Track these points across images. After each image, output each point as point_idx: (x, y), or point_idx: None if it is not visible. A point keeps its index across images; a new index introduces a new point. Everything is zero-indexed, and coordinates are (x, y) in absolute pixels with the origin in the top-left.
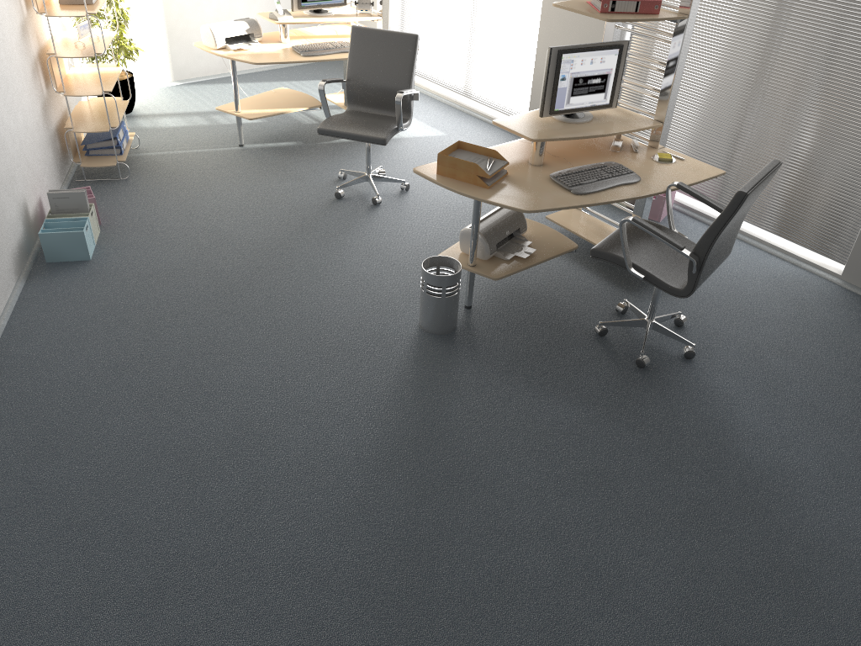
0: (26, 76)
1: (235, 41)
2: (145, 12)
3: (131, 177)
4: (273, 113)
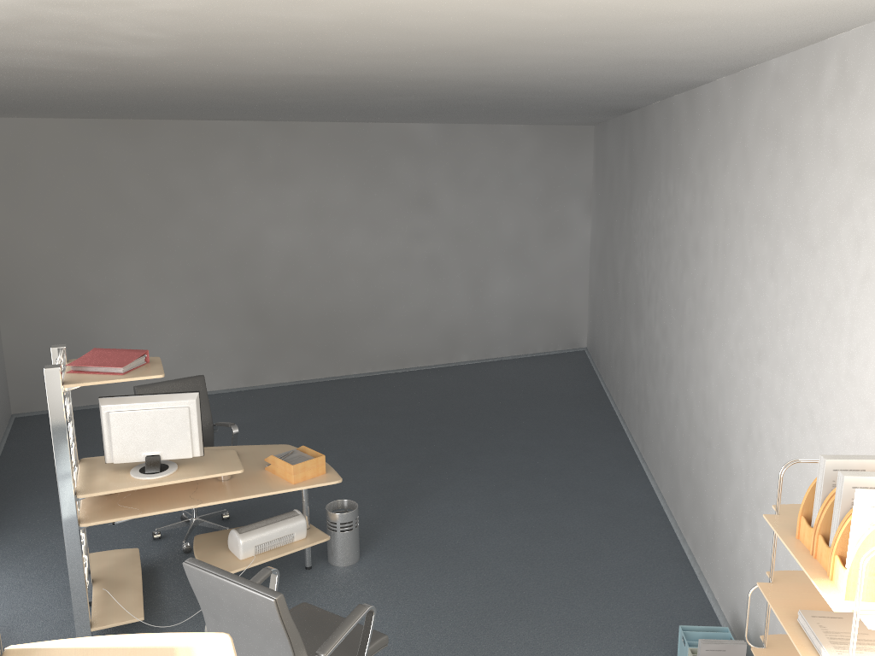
0: None
1: None
2: None
3: None
4: None
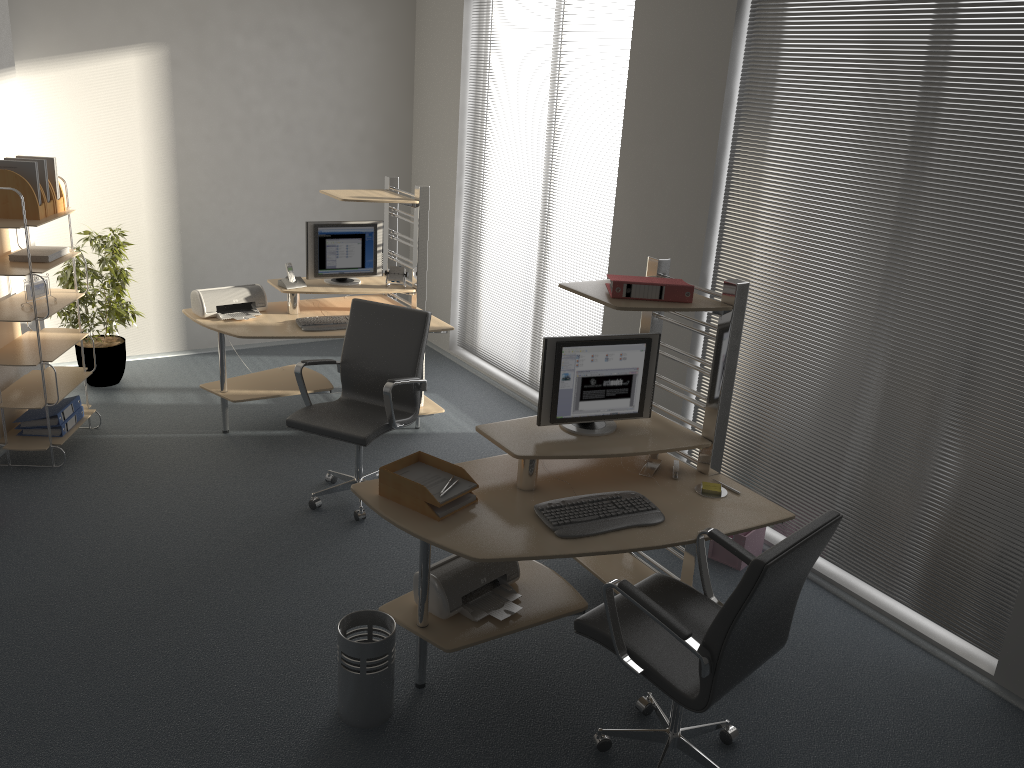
0: None
1: (230, 310)
2: (159, 272)
3: (67, 465)
4: (266, 395)
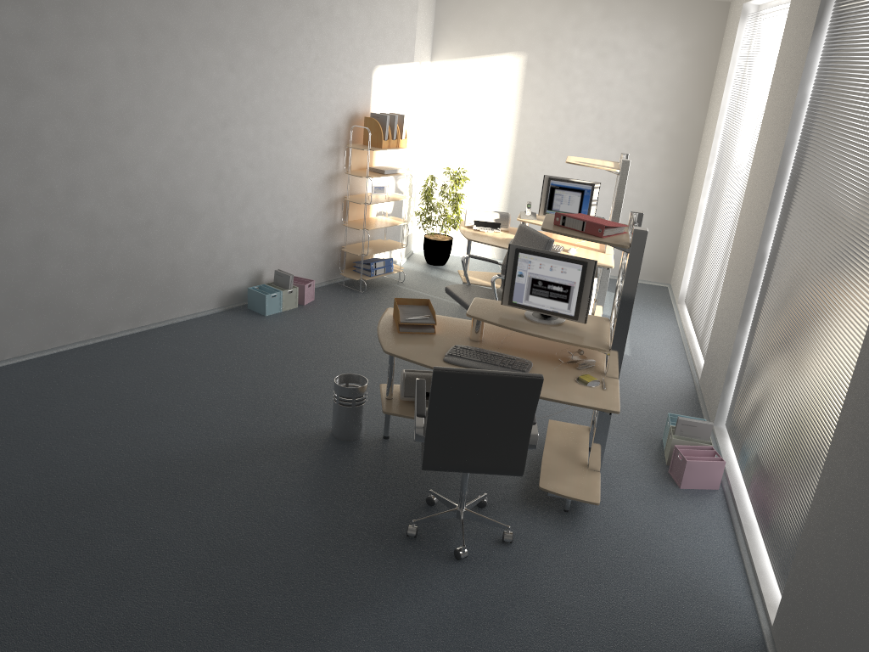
0: (316, 204)
1: (485, 225)
2: (493, 203)
3: (366, 293)
4: (485, 284)
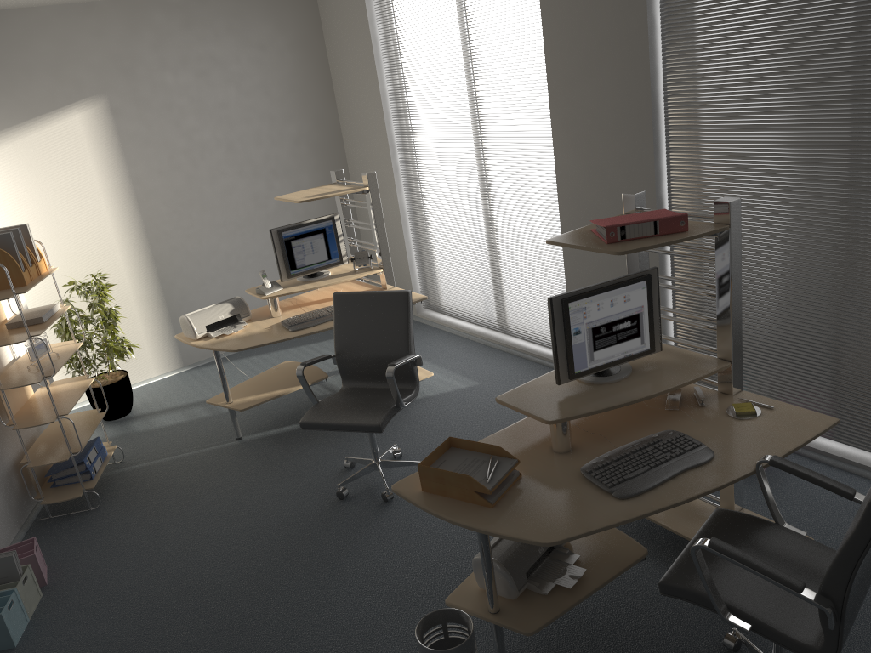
0: None
1: (219, 326)
2: (144, 303)
3: (103, 505)
4: (269, 397)
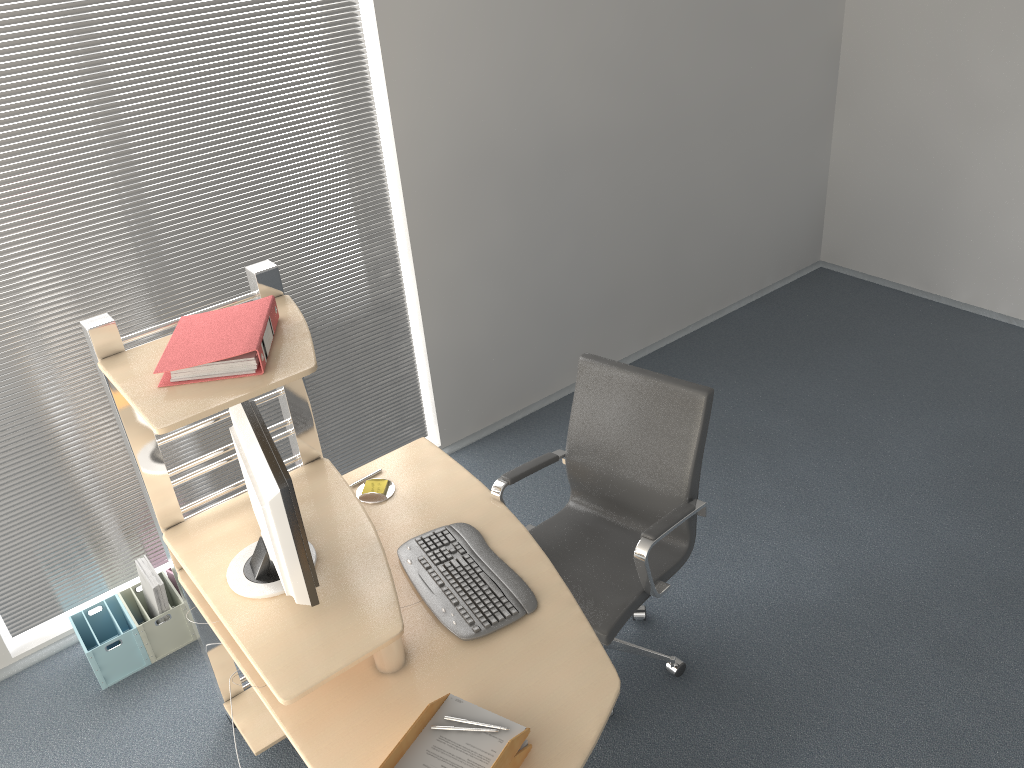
0: None
1: None
2: None
3: None
4: None
